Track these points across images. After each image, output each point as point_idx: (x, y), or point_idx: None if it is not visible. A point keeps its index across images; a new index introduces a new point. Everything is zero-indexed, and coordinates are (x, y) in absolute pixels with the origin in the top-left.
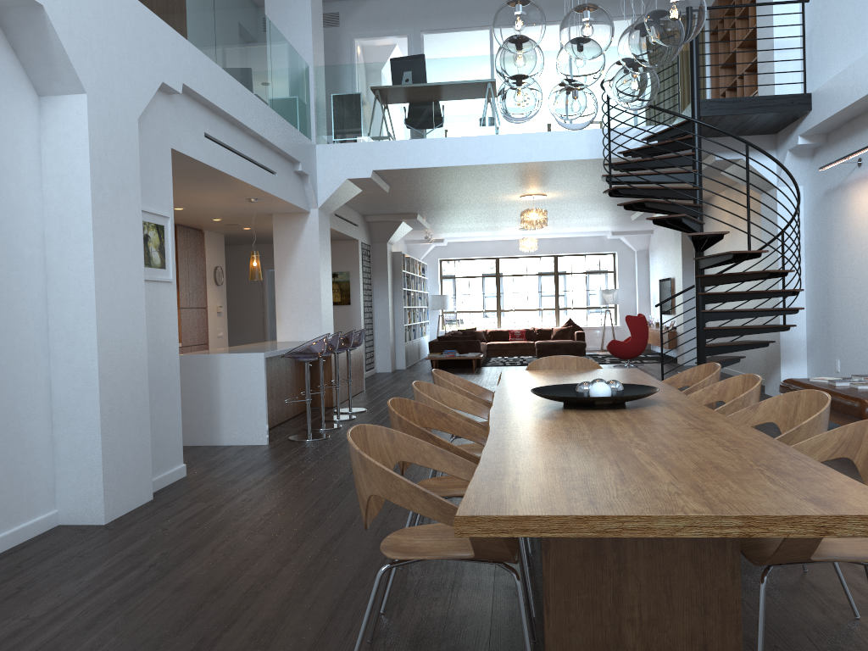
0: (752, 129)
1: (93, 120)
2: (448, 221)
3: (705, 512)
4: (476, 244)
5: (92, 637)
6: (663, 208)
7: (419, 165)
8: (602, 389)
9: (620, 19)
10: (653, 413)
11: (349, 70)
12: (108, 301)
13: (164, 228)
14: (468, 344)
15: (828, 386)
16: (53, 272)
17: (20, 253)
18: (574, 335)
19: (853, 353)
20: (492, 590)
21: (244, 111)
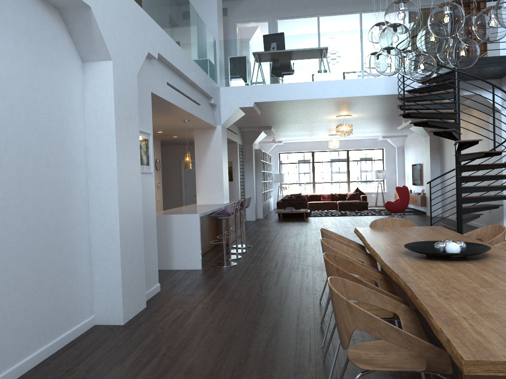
0: (487, 76)
1: (115, 77)
2: (288, 131)
3: None
4: (300, 143)
5: None
6: (438, 125)
7: (282, 99)
8: (455, 247)
9: None
10: (496, 264)
11: (240, 42)
12: (123, 187)
13: (148, 141)
14: (300, 203)
15: None
16: (91, 170)
17: (74, 159)
18: (360, 197)
19: None
20: (390, 376)
21: (186, 68)
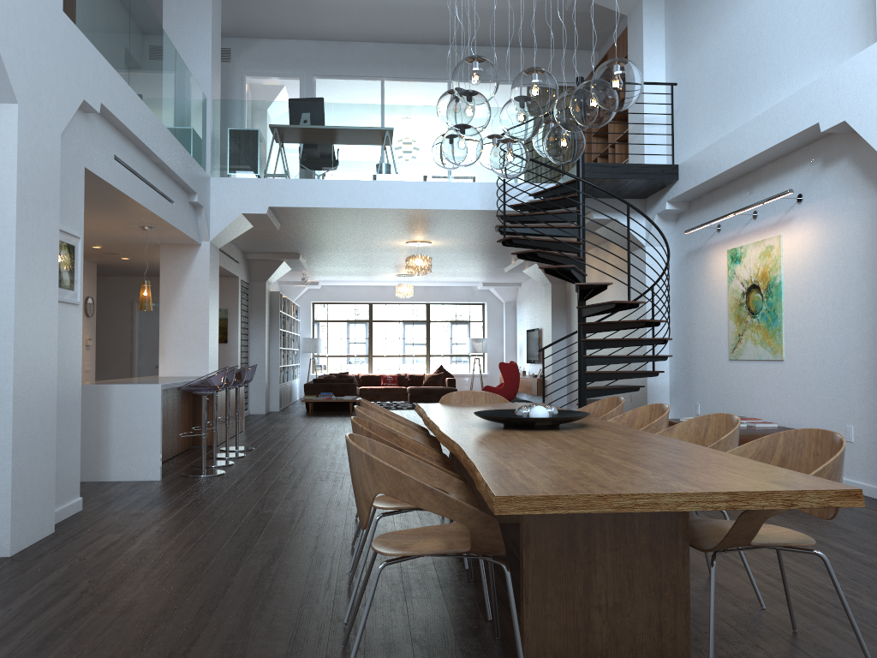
0: (626, 193)
1: (22, 131)
2: (329, 263)
3: (699, 490)
4: (350, 288)
5: (49, 657)
6: (552, 259)
7: (316, 205)
8: (541, 412)
9: (503, 83)
10: (591, 432)
11: (248, 106)
12: (25, 319)
13: (75, 248)
14: (344, 387)
15: None
16: None
17: None
18: (445, 381)
19: (712, 398)
20: (444, 600)
21: (152, 137)
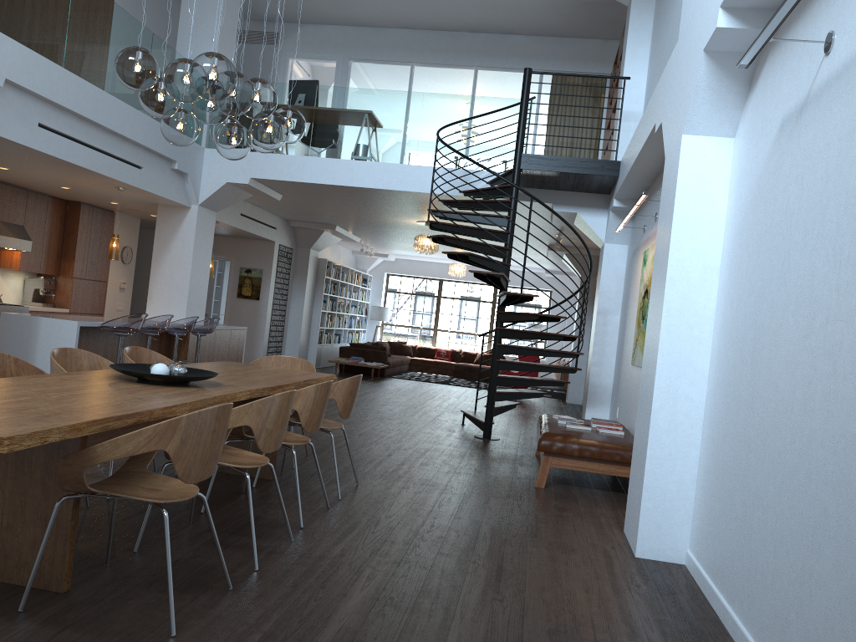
0: (582, 187)
1: None
2: (374, 237)
3: None
4: (422, 264)
5: None
6: (465, 246)
7: (291, 179)
8: (157, 368)
9: None
10: (167, 390)
11: None
12: None
13: None
14: (375, 354)
15: (552, 422)
16: None
17: None
18: None
19: (622, 402)
20: None
21: (95, 109)
